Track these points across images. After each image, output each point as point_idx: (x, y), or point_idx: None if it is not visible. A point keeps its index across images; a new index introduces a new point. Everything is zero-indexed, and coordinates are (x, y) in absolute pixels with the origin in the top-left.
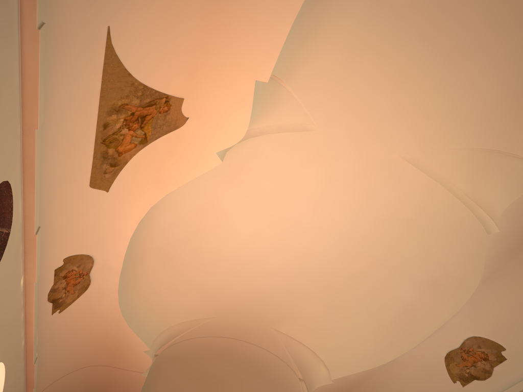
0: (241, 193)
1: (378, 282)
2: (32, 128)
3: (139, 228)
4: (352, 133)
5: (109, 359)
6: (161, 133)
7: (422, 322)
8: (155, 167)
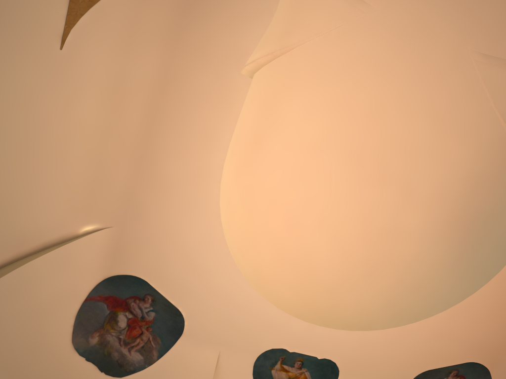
0: None
1: None
2: None
3: None
4: (426, 38)
5: None
6: None
7: None
8: None
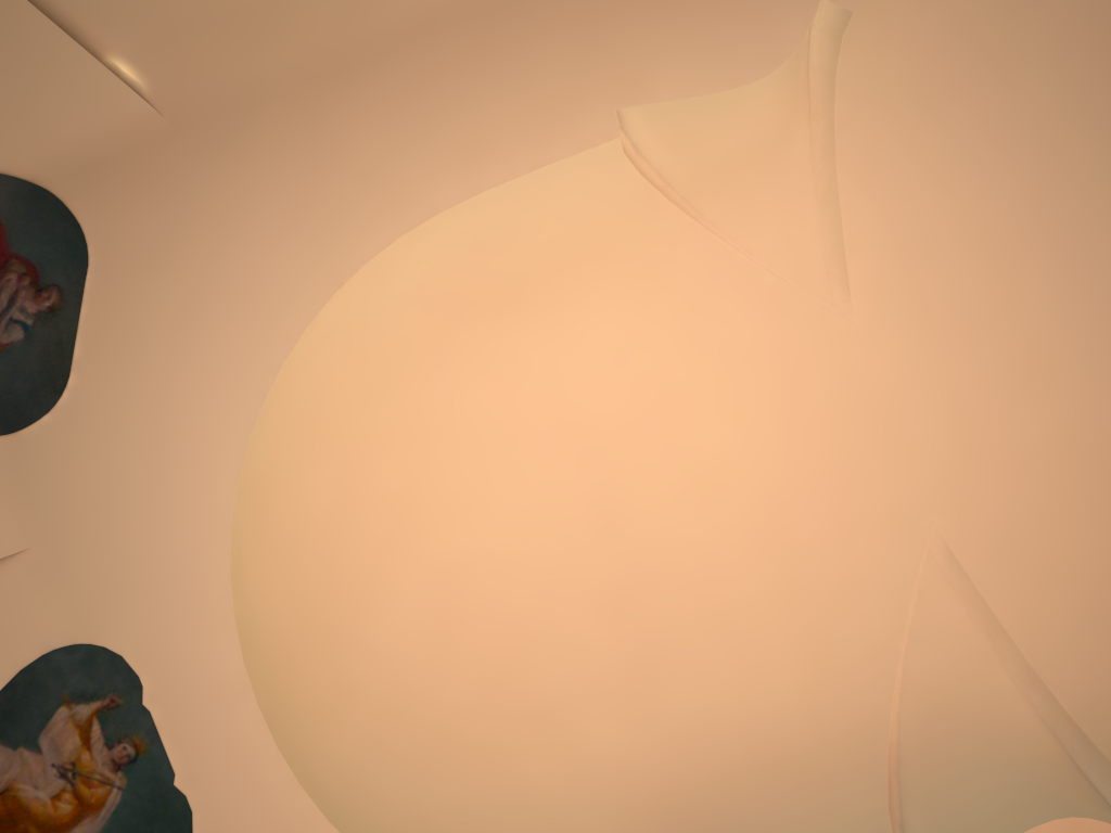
0: None
1: None
2: None
3: None
4: (885, 445)
5: None
6: None
7: None
8: None
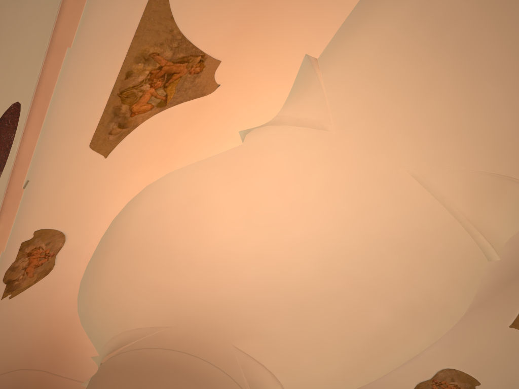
0: (235, 189)
1: (354, 304)
2: (63, 46)
3: (121, 212)
4: (365, 141)
5: (48, 362)
6: (184, 98)
7: (394, 350)
8: (166, 137)
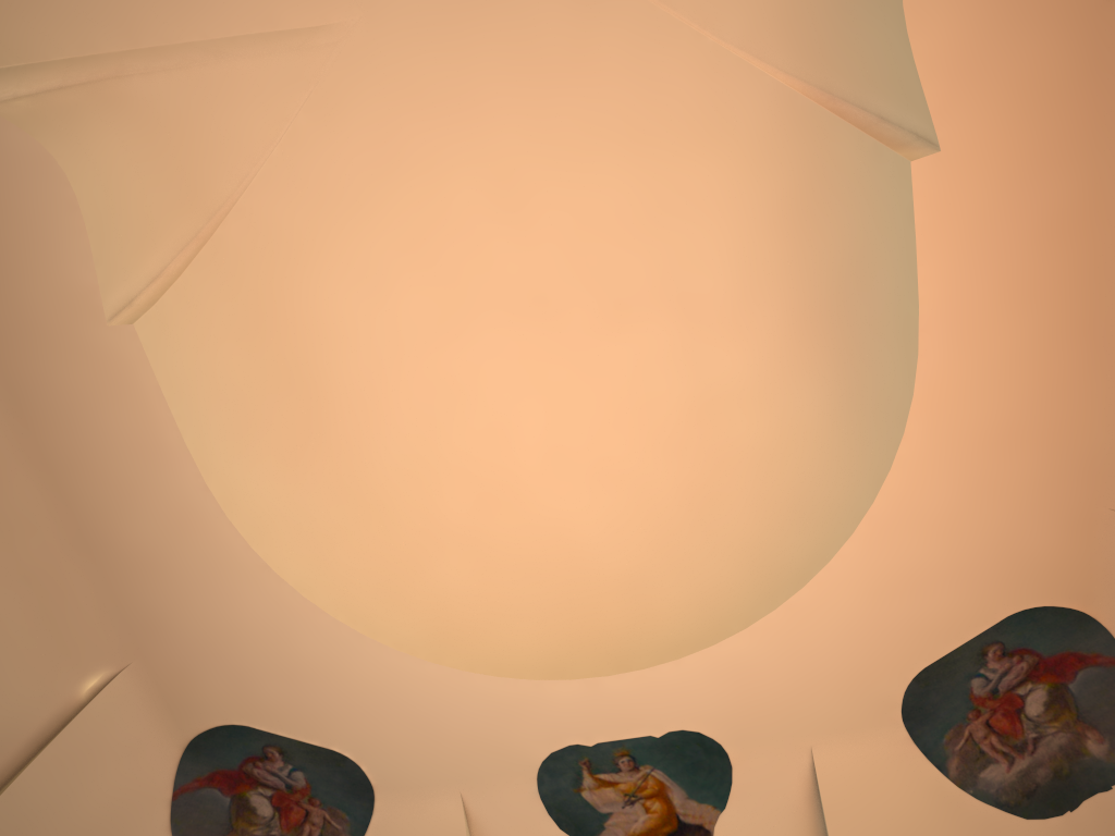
0: None
1: None
2: None
3: None
4: (498, 1)
5: None
6: None
7: None
8: None
